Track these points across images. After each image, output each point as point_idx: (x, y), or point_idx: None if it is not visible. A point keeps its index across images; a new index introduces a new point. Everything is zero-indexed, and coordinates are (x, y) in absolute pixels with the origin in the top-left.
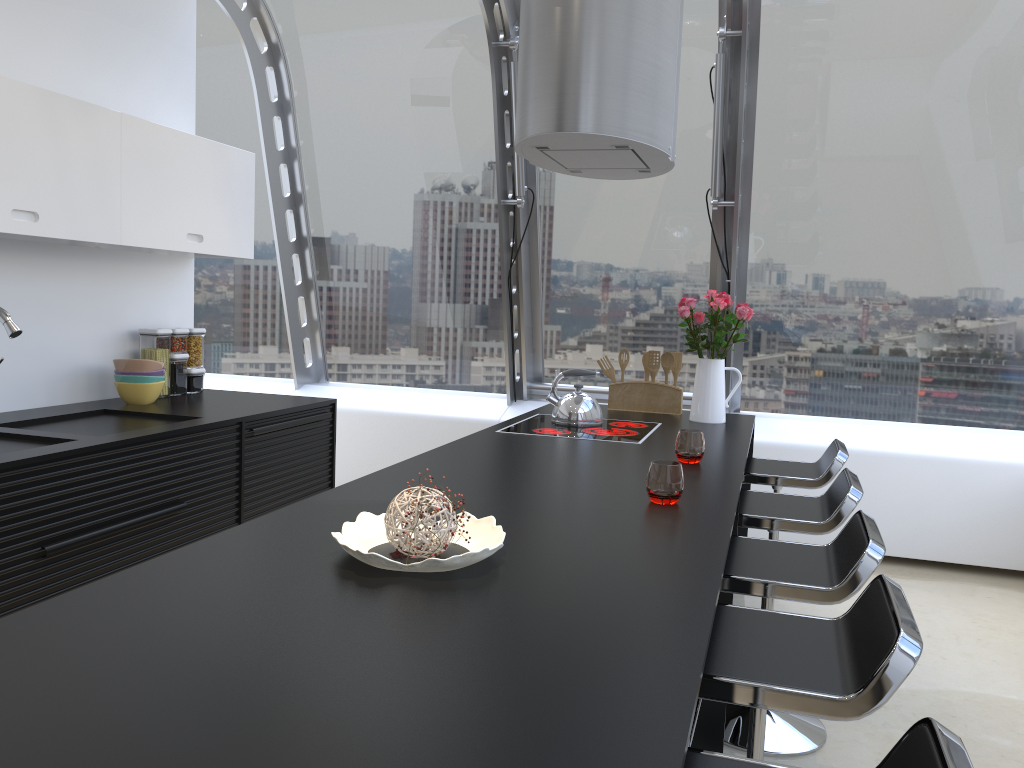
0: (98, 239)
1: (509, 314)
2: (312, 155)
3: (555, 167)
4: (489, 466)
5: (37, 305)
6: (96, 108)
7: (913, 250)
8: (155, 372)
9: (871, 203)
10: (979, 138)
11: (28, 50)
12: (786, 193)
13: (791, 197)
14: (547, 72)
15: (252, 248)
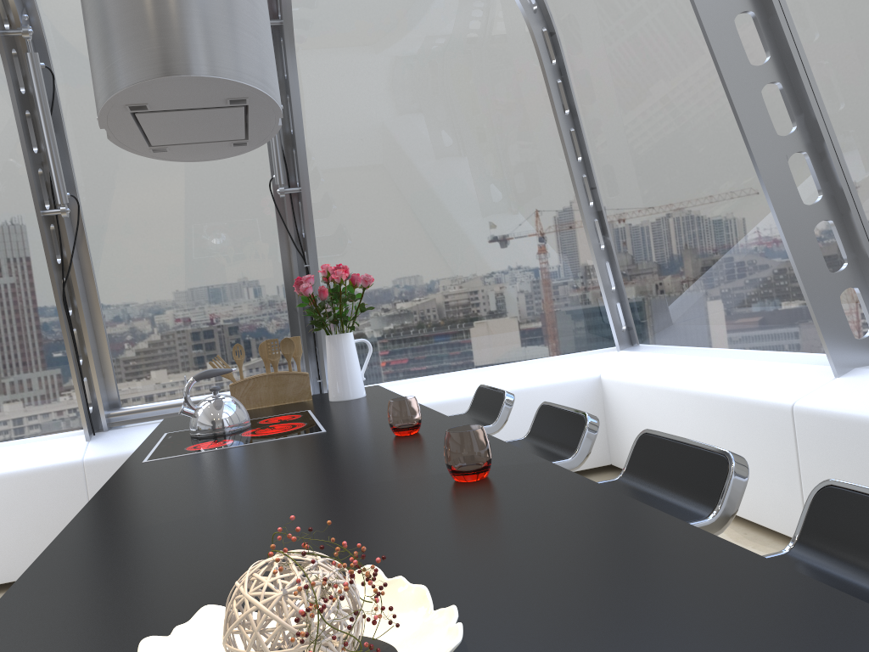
0: None
1: (71, 339)
2: None
3: (137, 144)
4: (197, 501)
5: None
6: None
7: (454, 218)
8: None
9: (414, 180)
10: (488, 117)
11: None
12: (341, 178)
13: (346, 181)
14: (143, 5)
15: None
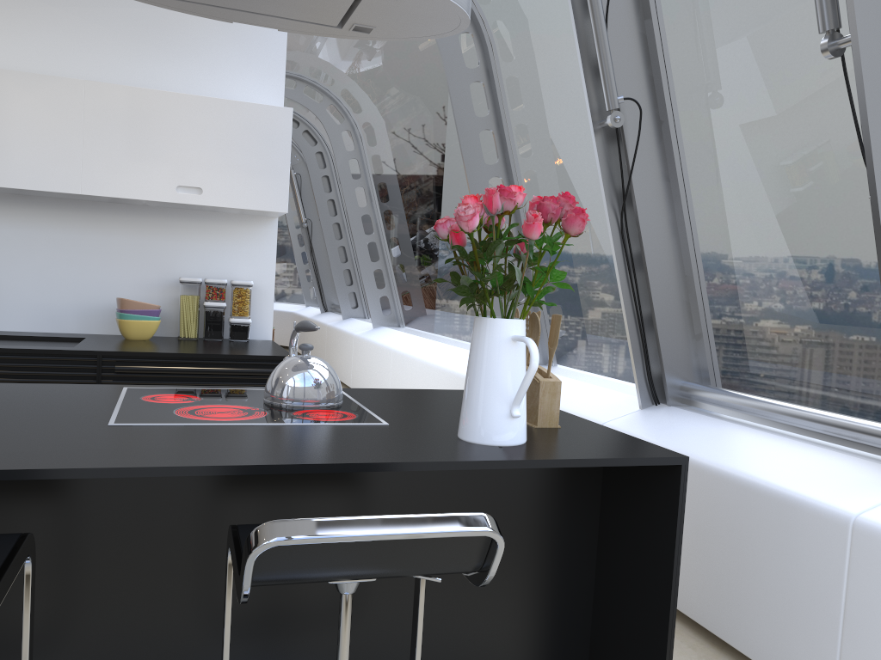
0: (51, 189)
1: (632, 280)
2: (512, 116)
3: (322, 29)
4: None
5: (71, 250)
6: (52, 78)
7: None
8: (133, 311)
9: None
10: None
11: (70, 47)
12: None
13: None
14: None
15: (285, 202)
